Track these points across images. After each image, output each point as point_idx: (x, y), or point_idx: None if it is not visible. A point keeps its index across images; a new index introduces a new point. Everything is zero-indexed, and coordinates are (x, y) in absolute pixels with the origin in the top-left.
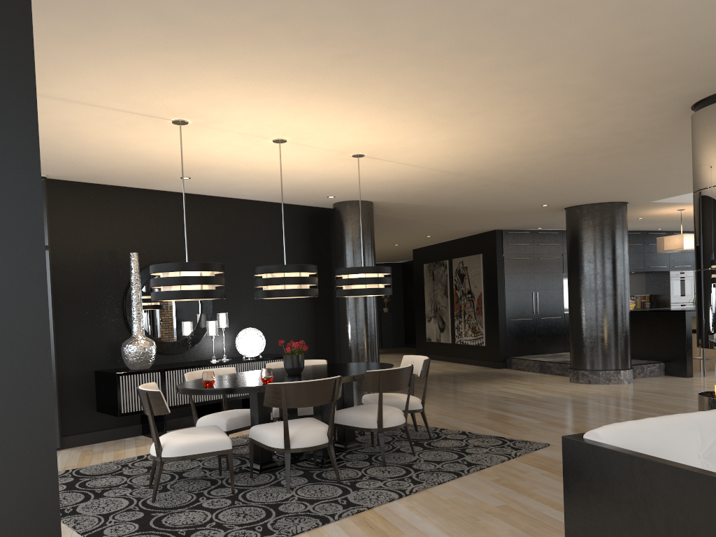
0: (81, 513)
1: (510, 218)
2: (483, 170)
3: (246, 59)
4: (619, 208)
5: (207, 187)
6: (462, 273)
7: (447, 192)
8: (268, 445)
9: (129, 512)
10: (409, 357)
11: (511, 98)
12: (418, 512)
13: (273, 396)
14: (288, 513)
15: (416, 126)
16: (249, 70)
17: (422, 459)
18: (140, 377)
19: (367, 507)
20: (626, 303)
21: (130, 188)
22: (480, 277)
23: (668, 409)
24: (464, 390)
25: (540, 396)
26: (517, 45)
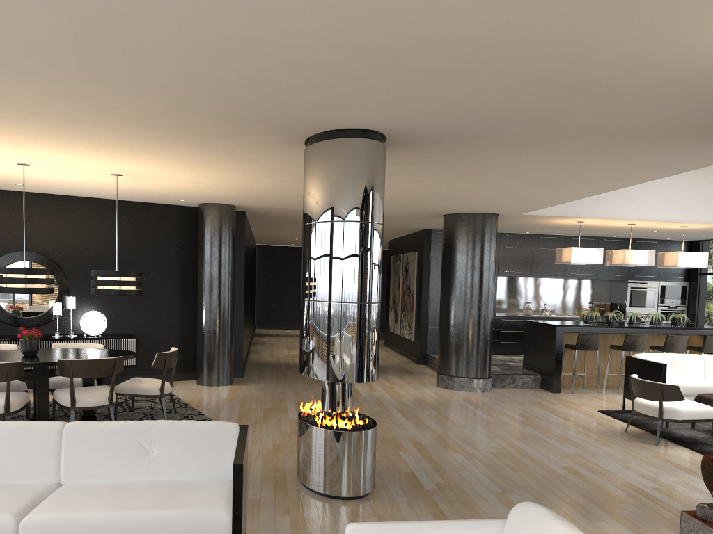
0: None
1: (411, 221)
2: (262, 186)
3: None
4: (485, 219)
5: (56, 190)
6: (407, 269)
7: (280, 200)
8: None
9: None
10: (173, 349)
11: (131, 142)
12: None
13: None
14: None
15: (107, 157)
16: None
17: None
18: None
19: None
20: (486, 314)
21: None
22: (414, 274)
23: (433, 421)
24: None
25: (367, 395)
26: (33, 114)
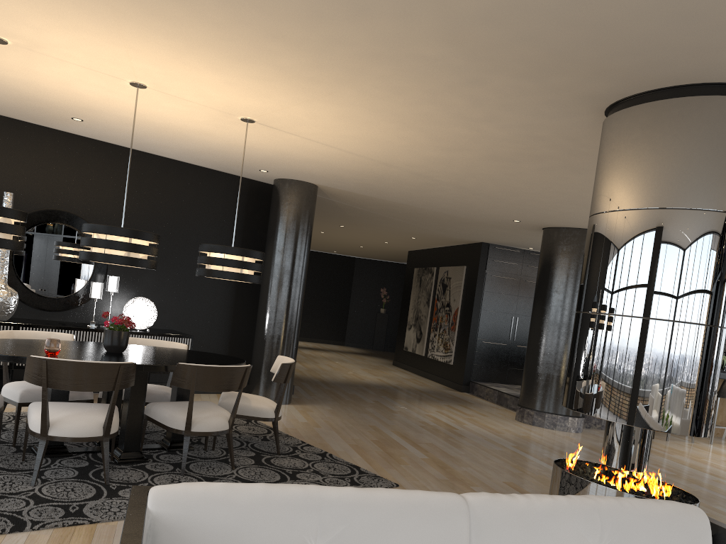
0: None
1: (489, 231)
2: (411, 163)
3: None
4: None
5: (114, 136)
6: (445, 284)
7: (391, 186)
8: (29, 426)
9: None
10: (282, 358)
11: (369, 66)
12: None
13: (34, 372)
14: None
15: (283, 89)
16: None
17: (236, 475)
18: None
19: (90, 520)
20: None
21: (27, 123)
22: (460, 290)
23: None
24: (393, 407)
25: (462, 429)
26: None
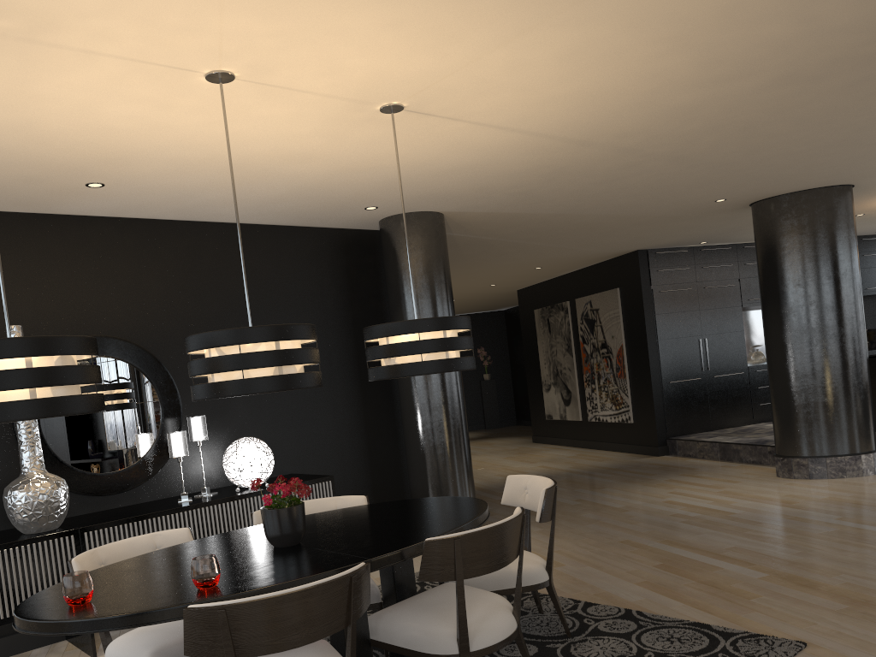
0: None
1: (662, 228)
2: (627, 130)
3: None
4: (842, 194)
5: (149, 203)
6: (591, 319)
7: (563, 185)
8: None
9: None
10: (518, 479)
11: None
12: None
13: (203, 636)
14: None
15: (494, 12)
16: None
17: None
18: (35, 550)
19: None
20: (863, 347)
21: (11, 213)
22: (619, 322)
23: None
24: (612, 503)
25: (740, 511)
26: None
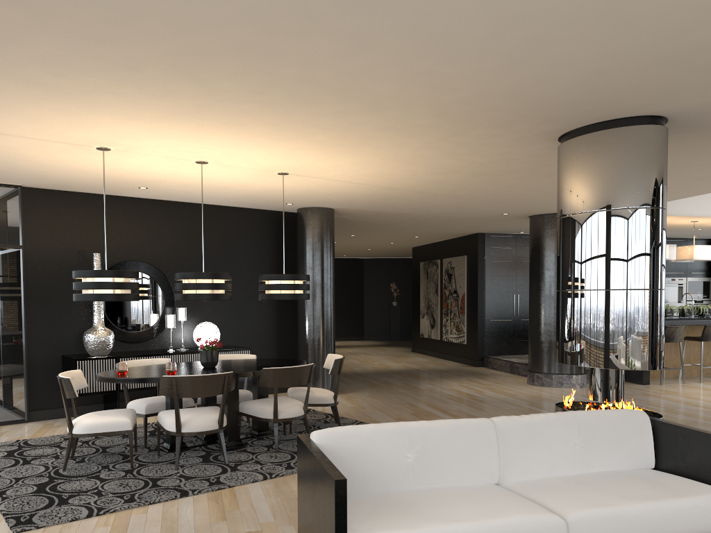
0: (1, 476)
1: (483, 223)
2: (413, 185)
3: (121, 107)
4: None
5: (169, 195)
6: (450, 273)
7: (396, 202)
8: (165, 428)
9: (38, 478)
10: (331, 356)
11: (380, 134)
12: (267, 492)
13: (166, 387)
14: (161, 486)
15: (314, 152)
16: (131, 115)
17: None
18: (96, 363)
19: (228, 485)
20: None
21: (100, 195)
22: (464, 277)
23: None
24: (421, 386)
25: (483, 396)
26: (345, 98)
